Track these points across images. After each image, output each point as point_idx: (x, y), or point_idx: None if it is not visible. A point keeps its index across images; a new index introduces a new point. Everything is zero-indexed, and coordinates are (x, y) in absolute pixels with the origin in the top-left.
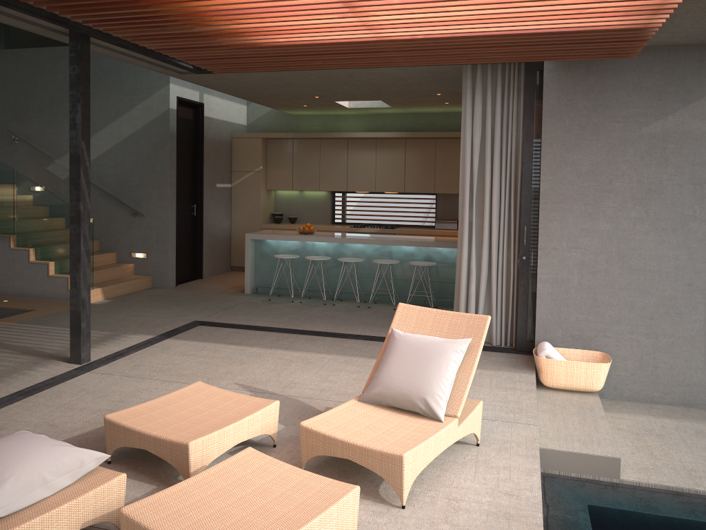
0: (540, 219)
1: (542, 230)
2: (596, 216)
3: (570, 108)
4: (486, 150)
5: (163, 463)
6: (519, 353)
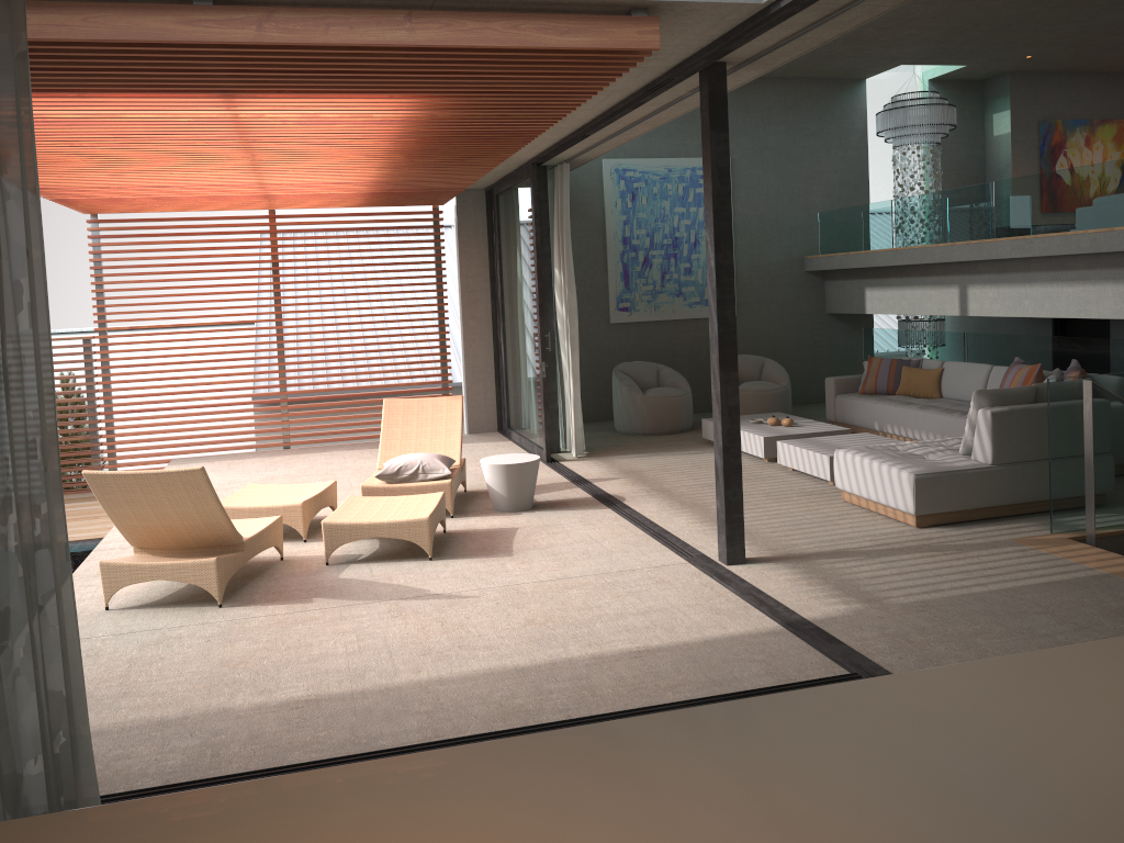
0: None
1: None
2: None
3: None
4: None
5: (404, 540)
6: None
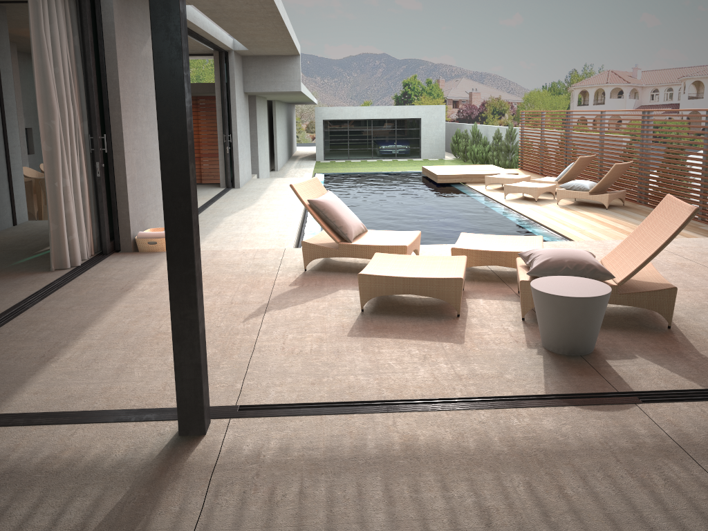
0: (123, 126)
1: (124, 136)
2: (137, 121)
3: (122, 27)
4: (58, 56)
5: (437, 304)
6: (110, 255)
